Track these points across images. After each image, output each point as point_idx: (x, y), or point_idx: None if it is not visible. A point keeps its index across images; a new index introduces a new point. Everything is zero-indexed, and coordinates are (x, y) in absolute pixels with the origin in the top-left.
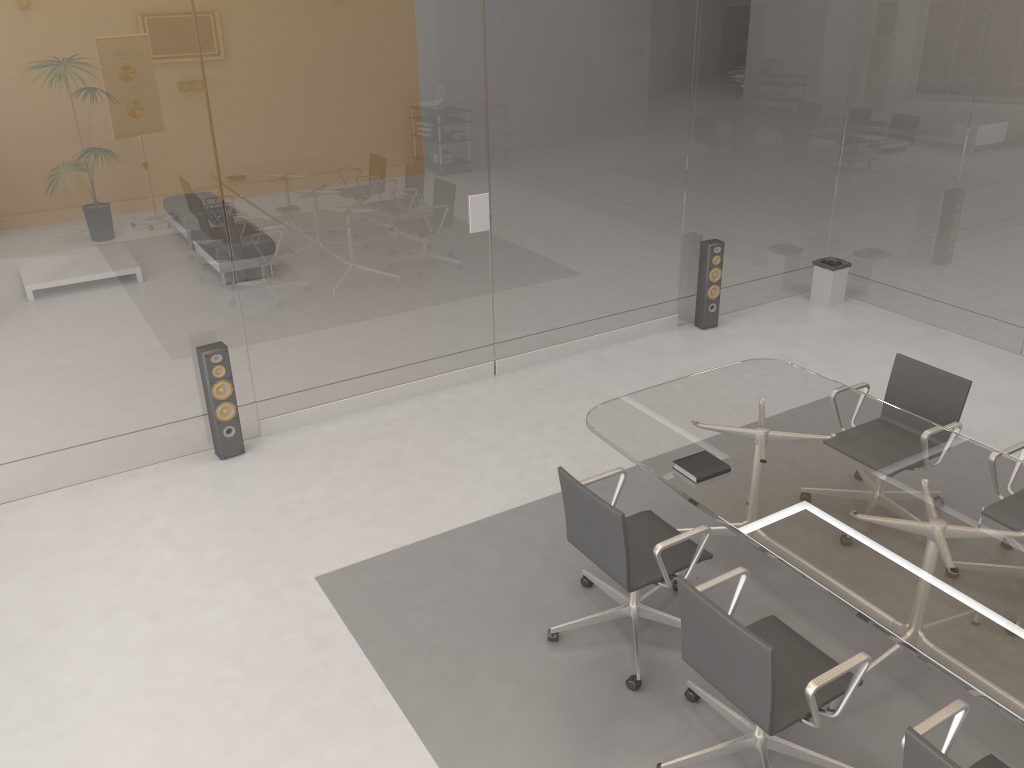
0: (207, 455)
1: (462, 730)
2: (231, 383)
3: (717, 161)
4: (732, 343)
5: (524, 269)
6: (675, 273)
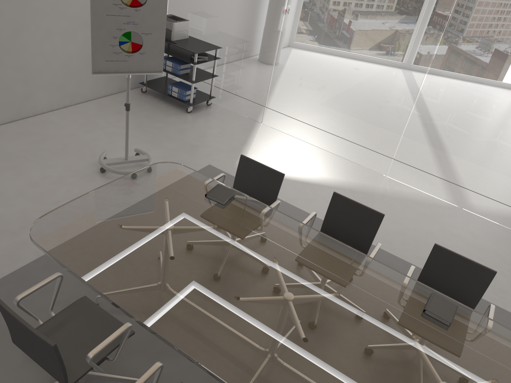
0: None
1: None
2: None
3: None
4: None
5: None
6: None
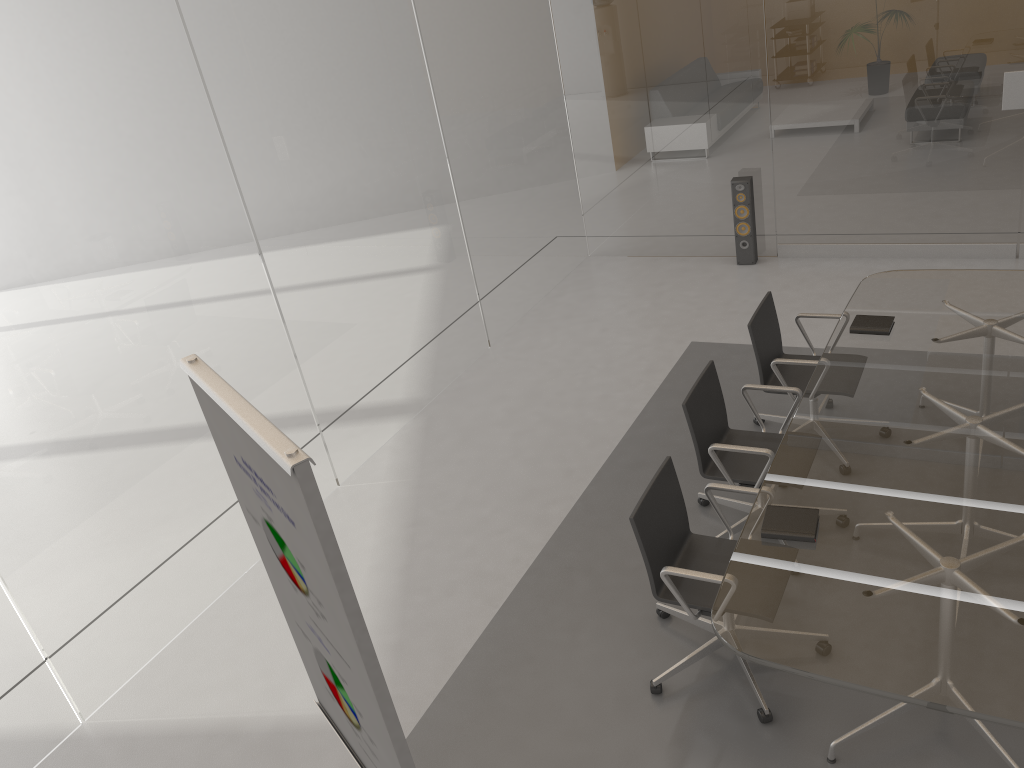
0: (733, 260)
1: (649, 435)
2: (748, 208)
3: None
4: None
5: None
6: None
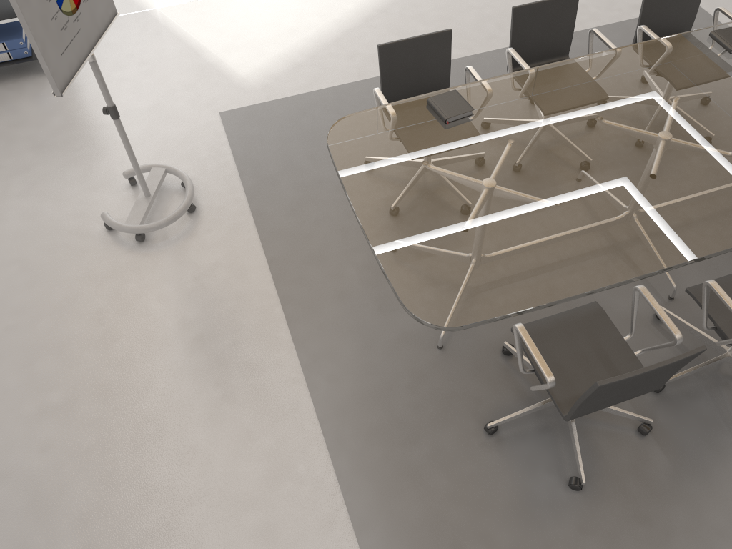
0: None
1: None
2: None
3: None
4: None
5: None
6: None
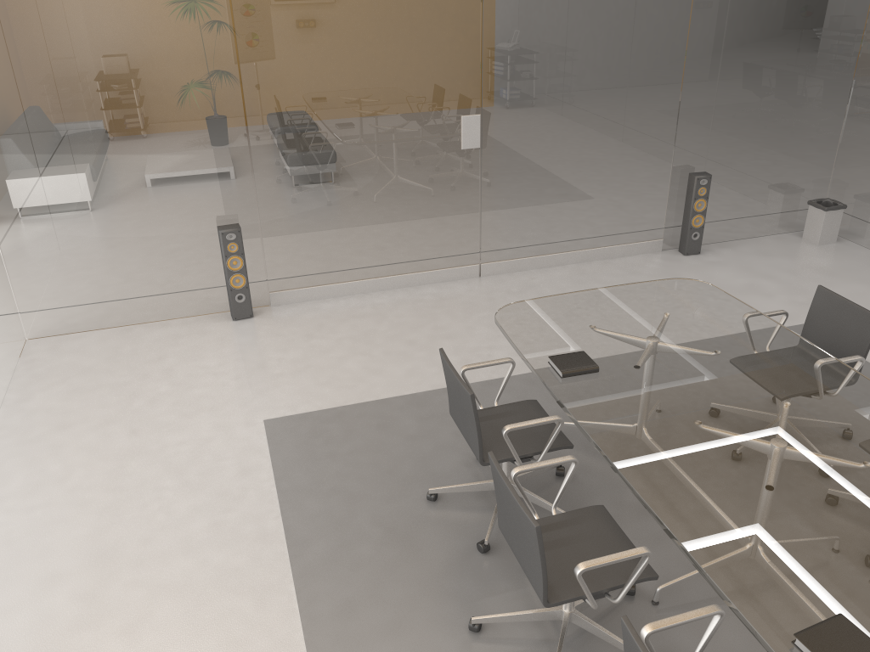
0: (224, 315)
1: (325, 559)
2: (242, 258)
3: (712, 98)
4: (707, 270)
5: (511, 185)
6: (662, 201)
